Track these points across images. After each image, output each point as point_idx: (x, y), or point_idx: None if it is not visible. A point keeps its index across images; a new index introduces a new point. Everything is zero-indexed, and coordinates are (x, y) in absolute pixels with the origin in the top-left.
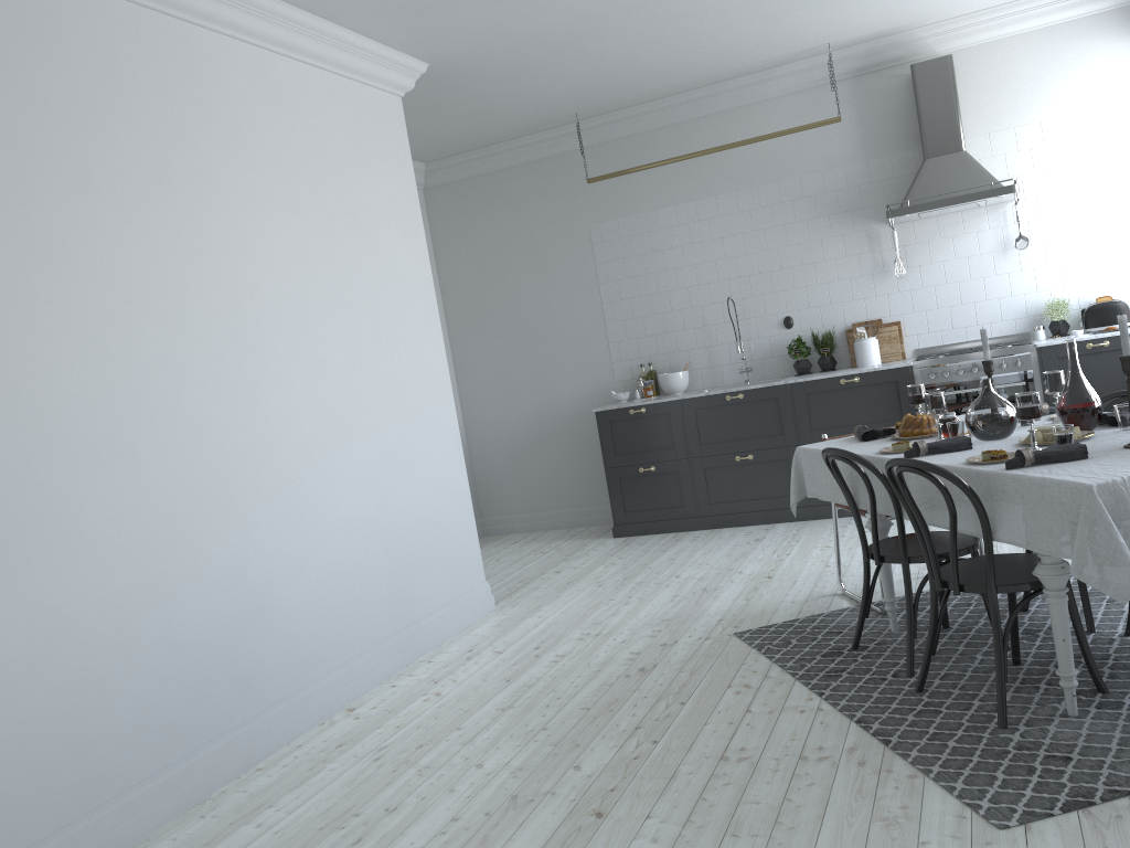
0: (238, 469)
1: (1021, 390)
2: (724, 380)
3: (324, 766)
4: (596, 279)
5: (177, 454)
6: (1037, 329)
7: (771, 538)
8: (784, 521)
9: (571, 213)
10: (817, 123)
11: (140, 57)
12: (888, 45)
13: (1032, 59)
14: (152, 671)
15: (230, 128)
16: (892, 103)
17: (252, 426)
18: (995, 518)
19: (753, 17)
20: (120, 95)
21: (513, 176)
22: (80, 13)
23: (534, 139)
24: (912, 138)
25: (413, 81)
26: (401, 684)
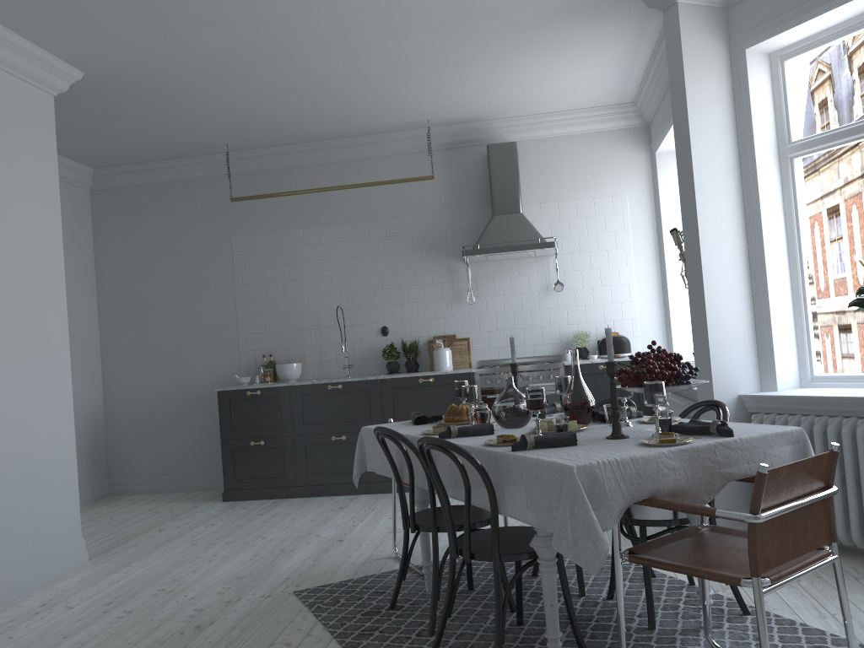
0: None
1: (552, 397)
2: (331, 373)
3: None
4: (233, 281)
5: None
6: (567, 352)
7: (353, 506)
8: (367, 493)
9: (217, 225)
10: (416, 177)
11: None
12: (473, 129)
13: (572, 154)
14: None
15: None
16: (473, 172)
17: None
18: (501, 494)
19: (367, 85)
20: None
21: (171, 189)
22: None
23: (191, 161)
24: (485, 200)
25: (67, 84)
26: None
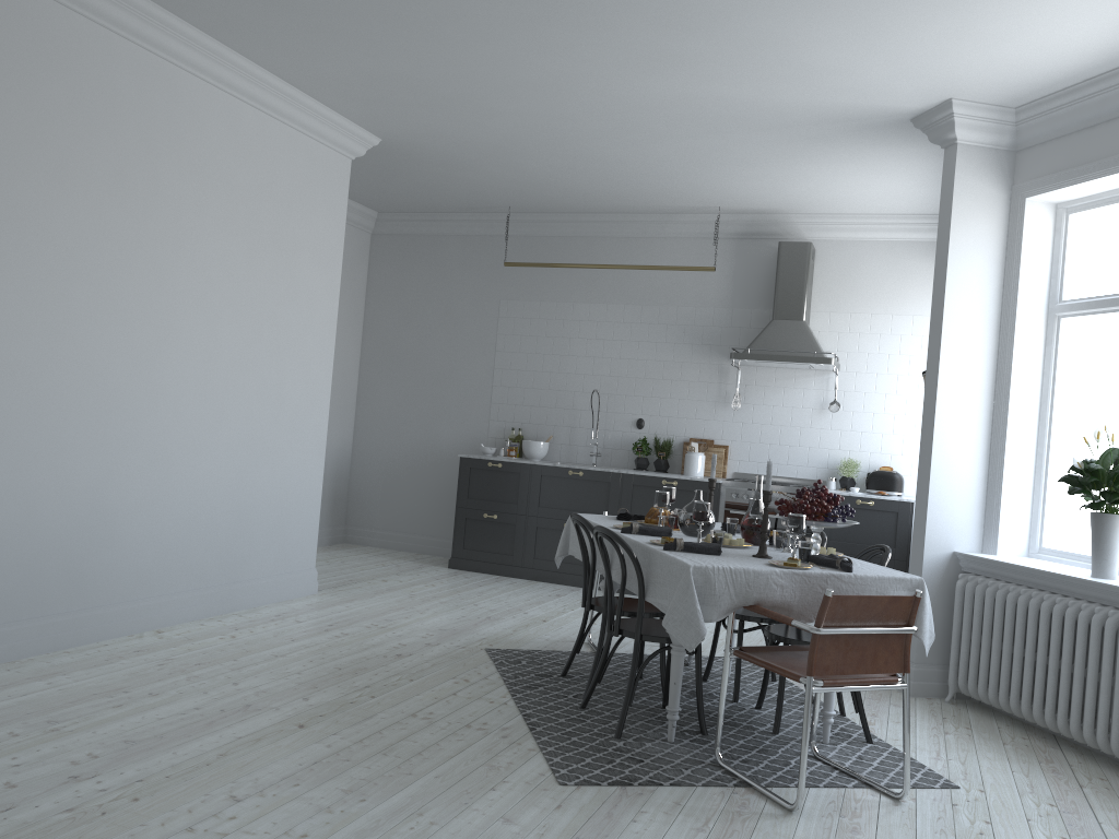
0: (121, 416)
1: None
2: (577, 458)
3: (118, 661)
4: (494, 347)
5: (73, 390)
6: (830, 480)
7: (570, 596)
8: None
9: (487, 286)
10: (696, 267)
11: (134, 87)
12: (768, 221)
13: (875, 262)
14: (3, 549)
15: (192, 154)
16: (762, 267)
17: (142, 386)
18: (649, 583)
19: (651, 172)
20: (109, 112)
21: (449, 242)
22: (95, 47)
23: (472, 217)
24: (771, 300)
25: (365, 149)
26: (209, 624)
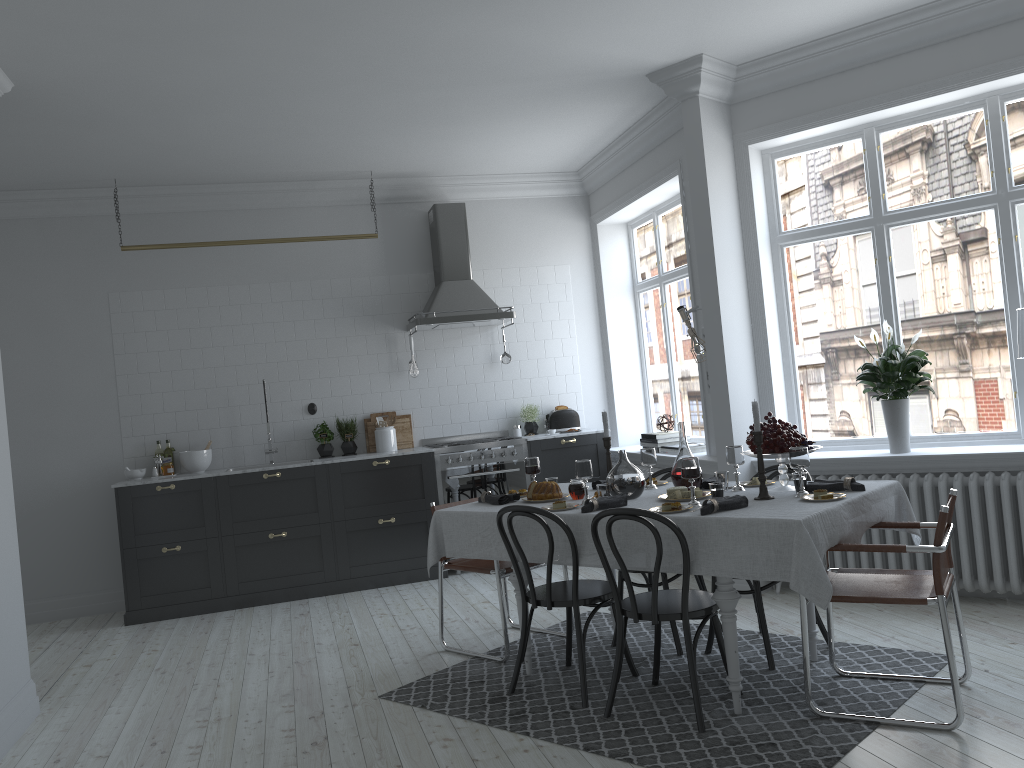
0: None
1: (516, 475)
2: (246, 460)
3: None
4: (111, 350)
5: None
6: (517, 427)
7: (316, 611)
8: (314, 596)
9: (87, 278)
10: (358, 235)
11: None
12: (413, 185)
13: (514, 219)
14: None
15: None
16: (411, 231)
17: None
18: (694, 555)
19: (339, 131)
20: None
21: (19, 228)
22: None
23: (53, 195)
24: (425, 263)
25: None
26: None
